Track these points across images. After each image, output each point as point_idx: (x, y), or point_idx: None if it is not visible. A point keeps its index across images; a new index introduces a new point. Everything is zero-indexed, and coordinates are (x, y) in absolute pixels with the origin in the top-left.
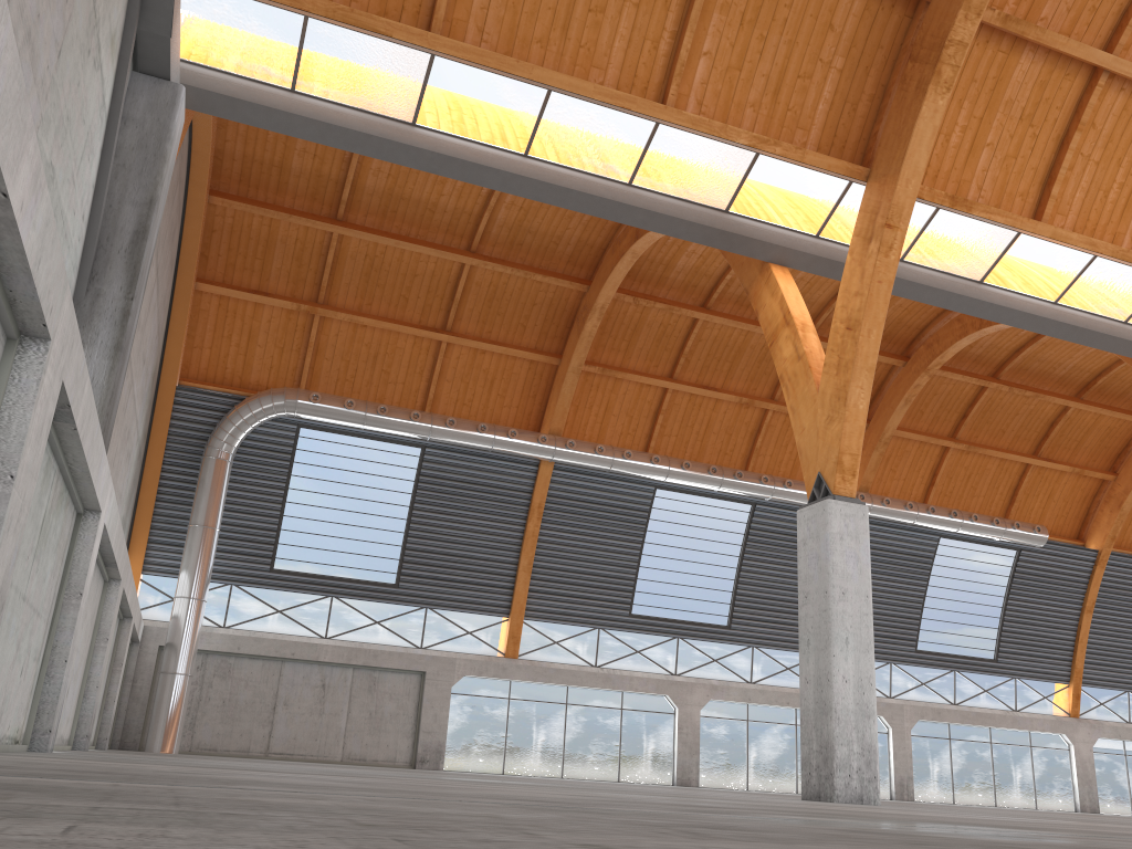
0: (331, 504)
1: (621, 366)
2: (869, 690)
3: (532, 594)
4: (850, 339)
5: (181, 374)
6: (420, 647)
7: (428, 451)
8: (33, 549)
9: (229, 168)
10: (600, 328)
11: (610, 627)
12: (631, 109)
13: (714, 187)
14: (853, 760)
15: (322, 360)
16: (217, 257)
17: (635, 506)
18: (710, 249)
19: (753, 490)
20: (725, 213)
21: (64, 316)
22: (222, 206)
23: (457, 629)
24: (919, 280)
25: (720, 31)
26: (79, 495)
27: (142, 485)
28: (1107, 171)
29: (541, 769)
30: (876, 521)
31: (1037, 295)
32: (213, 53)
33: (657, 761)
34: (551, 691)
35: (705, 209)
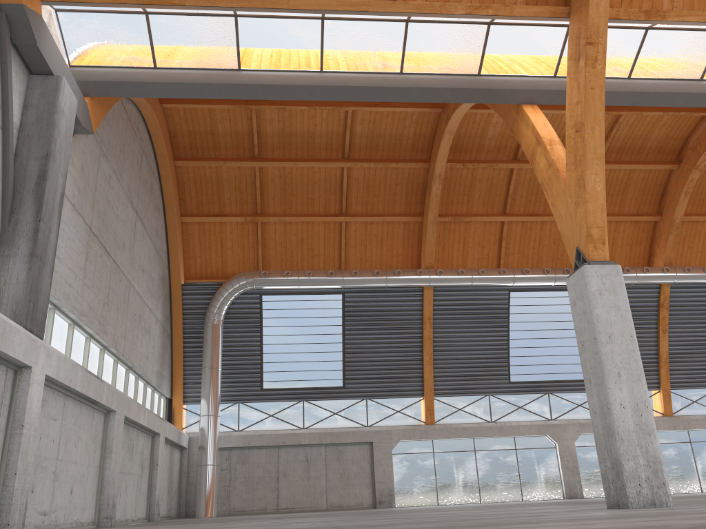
0: (291, 341)
1: (467, 213)
2: (646, 412)
3: (436, 378)
4: (579, 139)
5: (186, 276)
6: (366, 425)
7: (346, 295)
8: None
9: (182, 141)
10: (446, 190)
11: (497, 393)
12: (368, 11)
13: (464, 59)
14: (641, 471)
15: (269, 250)
16: (190, 199)
17: (497, 307)
18: None
19: None
20: (478, 76)
21: None
22: (185, 166)
23: (389, 410)
24: (646, 89)
25: None
26: (1, 358)
27: (173, 349)
28: None
29: (464, 499)
30: (683, 285)
31: None
32: (99, 56)
33: (548, 483)
34: (462, 443)
35: (462, 77)
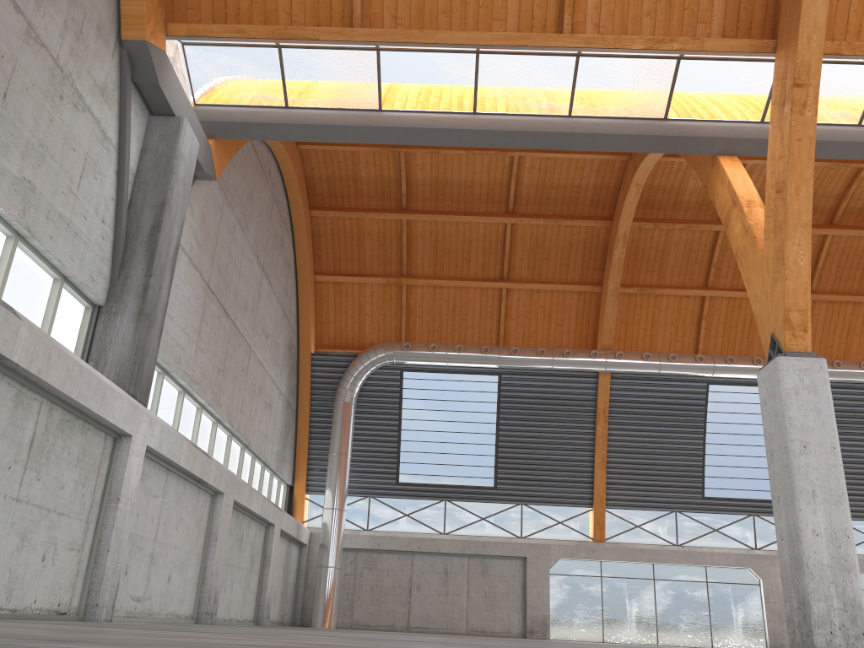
0: (435, 428)
1: (659, 284)
2: (846, 543)
3: (610, 486)
4: (780, 201)
5: (318, 344)
6: (520, 536)
7: (503, 377)
8: (20, 462)
9: (320, 188)
10: (633, 255)
11: (686, 510)
12: (528, 45)
13: (647, 100)
14: (834, 616)
15: (414, 318)
16: (326, 254)
17: (691, 402)
18: None
19: None
20: (664, 121)
21: None
22: (322, 216)
23: (549, 520)
24: None
25: None
26: (100, 423)
27: (297, 428)
28: None
29: (637, 638)
30: None
31: None
32: (227, 94)
33: (748, 628)
34: (638, 569)
35: (644, 121)
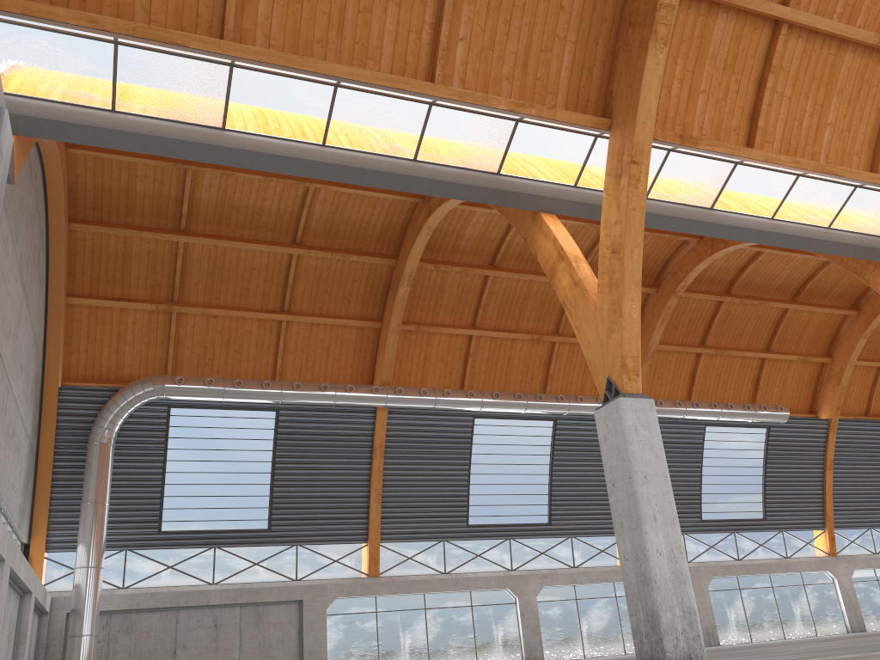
0: (204, 469)
1: (432, 322)
2: (681, 558)
3: (384, 520)
4: (617, 261)
5: (63, 376)
6: (295, 579)
7: (282, 413)
8: None
9: (83, 199)
10: (411, 294)
11: (453, 538)
12: (405, 89)
13: (485, 154)
14: (678, 623)
15: (183, 350)
16: (82, 274)
17: (459, 435)
18: (490, 218)
19: (553, 408)
20: (497, 175)
21: None
22: (82, 231)
23: (325, 559)
24: (662, 212)
25: (471, 19)
26: None
27: (37, 476)
28: (798, 104)
29: None
30: None
31: (757, 214)
32: (38, 85)
33: (507, 645)
34: (410, 600)
35: (481, 173)
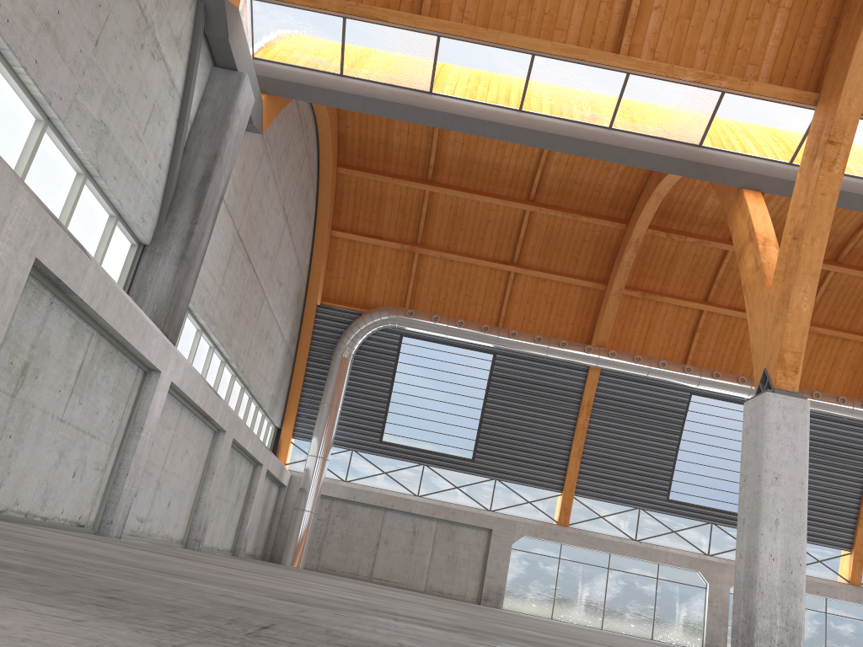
0: (424, 395)
1: (661, 291)
2: (798, 570)
3: (581, 475)
4: (795, 248)
5: (324, 296)
6: (489, 509)
7: (498, 357)
8: (68, 386)
9: (351, 147)
10: (641, 260)
11: (649, 508)
12: (585, 60)
13: (686, 125)
14: (776, 633)
15: (421, 287)
16: (346, 212)
17: (672, 409)
18: None
19: None
20: (698, 147)
21: (21, 209)
22: (348, 174)
23: (519, 498)
24: None
25: None
26: (136, 357)
27: (293, 375)
28: None
29: (583, 620)
30: None
31: None
32: (285, 53)
33: (688, 627)
34: (595, 556)
35: (679, 145)
